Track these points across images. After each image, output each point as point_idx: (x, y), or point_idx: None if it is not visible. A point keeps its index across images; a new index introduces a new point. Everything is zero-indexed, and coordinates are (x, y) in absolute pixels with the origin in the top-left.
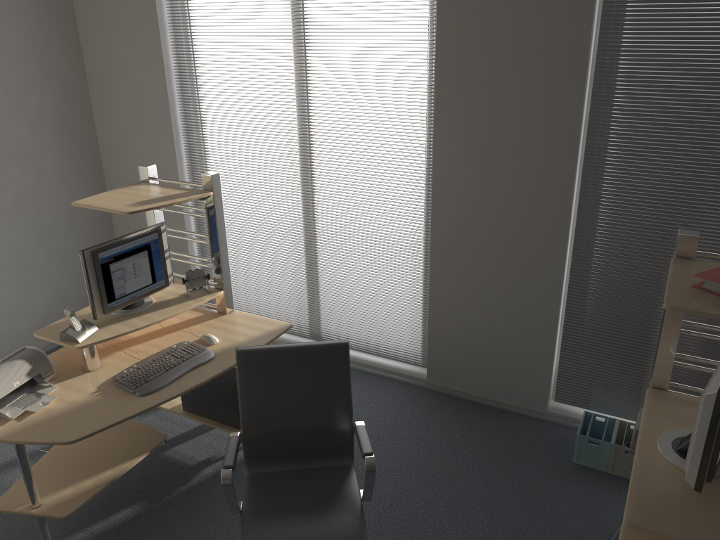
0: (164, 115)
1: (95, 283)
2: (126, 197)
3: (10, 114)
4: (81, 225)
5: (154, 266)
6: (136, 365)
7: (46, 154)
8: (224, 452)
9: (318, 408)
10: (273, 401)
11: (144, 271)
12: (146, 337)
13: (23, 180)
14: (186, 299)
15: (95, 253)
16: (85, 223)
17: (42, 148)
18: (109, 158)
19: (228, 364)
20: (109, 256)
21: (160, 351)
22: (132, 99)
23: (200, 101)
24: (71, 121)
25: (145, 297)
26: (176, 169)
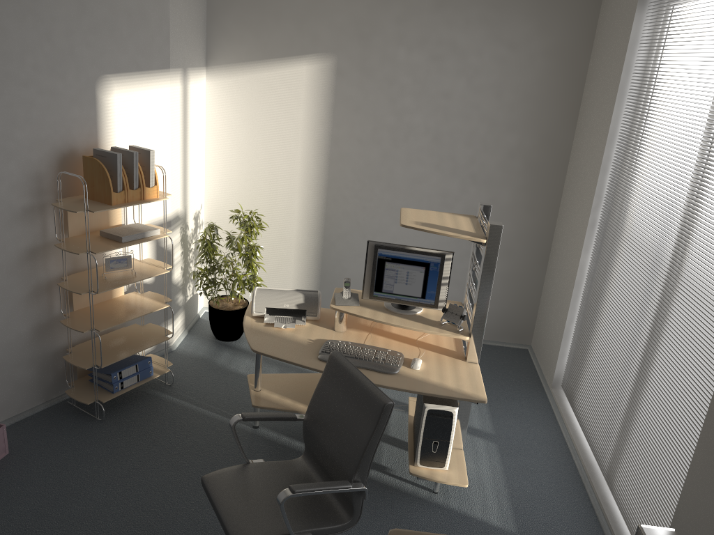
0: (595, 178)
1: (369, 270)
2: (431, 218)
3: (487, 144)
4: (514, 255)
5: (427, 284)
6: (351, 343)
7: (506, 185)
8: (399, 474)
9: (342, 443)
10: (325, 410)
11: (416, 283)
12: (395, 337)
13: (476, 199)
14: (436, 325)
15: (375, 247)
16: (518, 256)
17: (504, 179)
18: (562, 208)
19: (388, 384)
20: (387, 255)
21: (378, 347)
22: (586, 157)
23: (623, 172)
24: (541, 165)
25: (418, 308)
26: (585, 233)
